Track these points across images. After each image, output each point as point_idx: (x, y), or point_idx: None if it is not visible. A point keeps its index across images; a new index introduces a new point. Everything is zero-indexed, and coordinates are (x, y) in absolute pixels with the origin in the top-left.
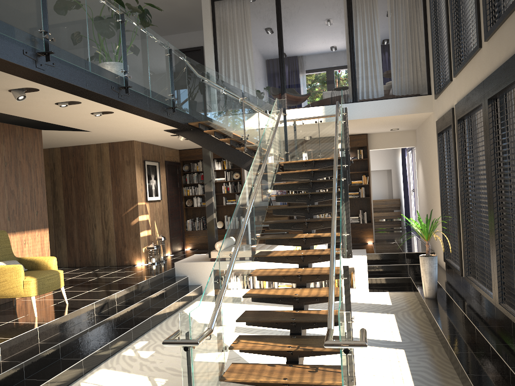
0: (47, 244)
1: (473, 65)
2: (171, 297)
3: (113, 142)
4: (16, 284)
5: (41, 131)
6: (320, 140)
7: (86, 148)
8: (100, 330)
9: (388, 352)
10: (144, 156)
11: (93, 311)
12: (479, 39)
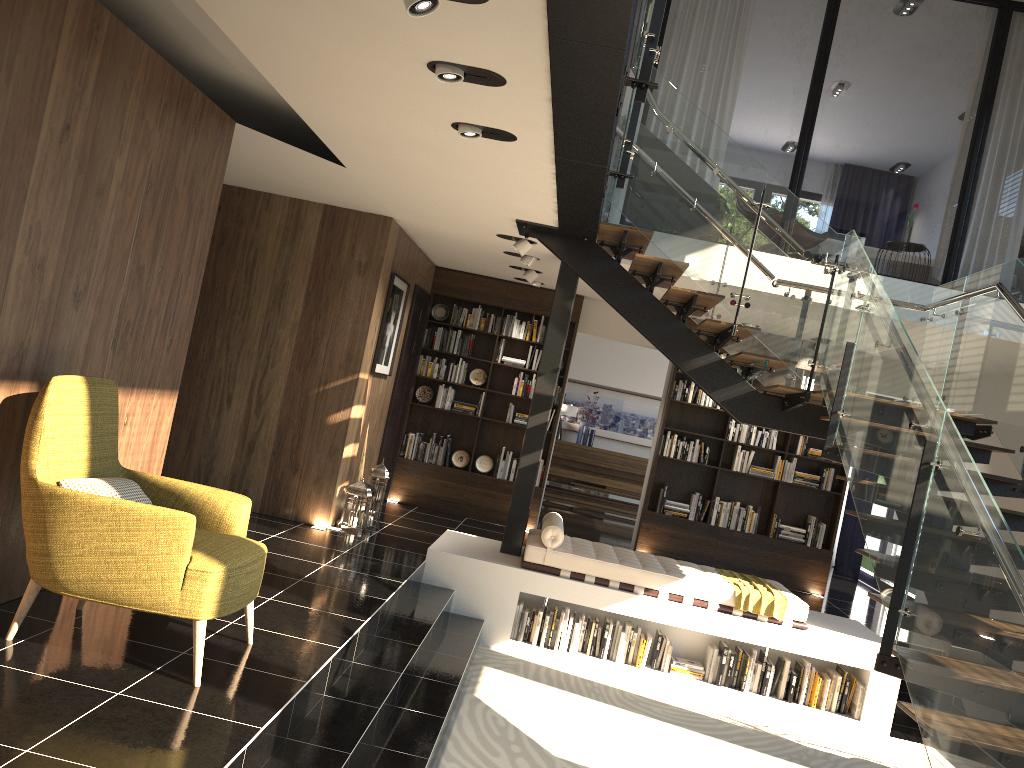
0: (165, 435)
1: None
2: (441, 648)
3: (337, 207)
4: (164, 573)
5: (234, 125)
6: None
7: (260, 200)
8: (358, 756)
9: None
10: (394, 261)
11: (324, 684)
12: None
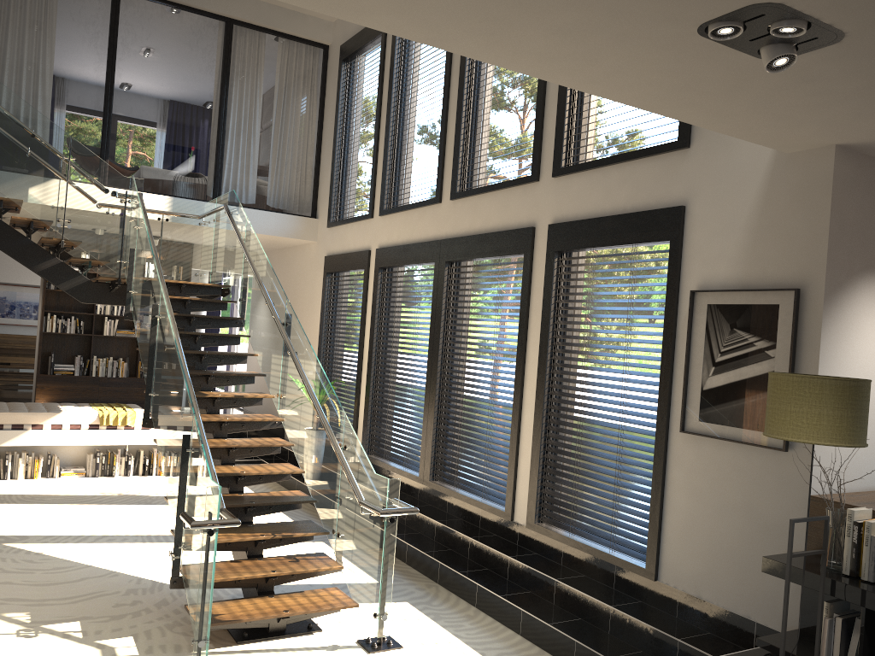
0: None
1: (421, 215)
2: None
3: None
4: None
5: None
6: (163, 248)
7: None
8: None
9: (308, 545)
10: None
11: None
12: (440, 194)
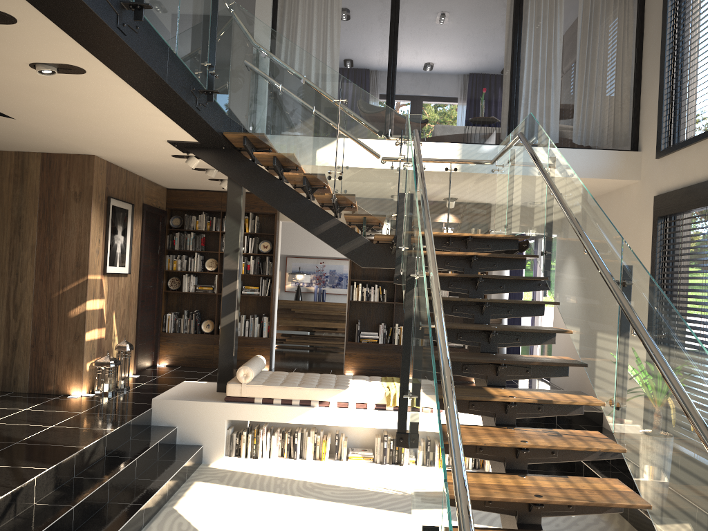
0: None
1: None
2: (149, 475)
3: (51, 153)
4: None
5: None
6: (451, 202)
7: None
8: None
9: None
10: (109, 188)
11: None
12: None
